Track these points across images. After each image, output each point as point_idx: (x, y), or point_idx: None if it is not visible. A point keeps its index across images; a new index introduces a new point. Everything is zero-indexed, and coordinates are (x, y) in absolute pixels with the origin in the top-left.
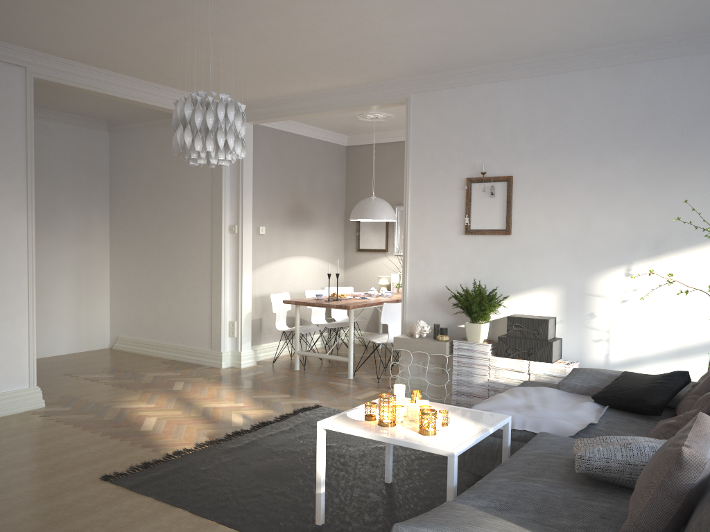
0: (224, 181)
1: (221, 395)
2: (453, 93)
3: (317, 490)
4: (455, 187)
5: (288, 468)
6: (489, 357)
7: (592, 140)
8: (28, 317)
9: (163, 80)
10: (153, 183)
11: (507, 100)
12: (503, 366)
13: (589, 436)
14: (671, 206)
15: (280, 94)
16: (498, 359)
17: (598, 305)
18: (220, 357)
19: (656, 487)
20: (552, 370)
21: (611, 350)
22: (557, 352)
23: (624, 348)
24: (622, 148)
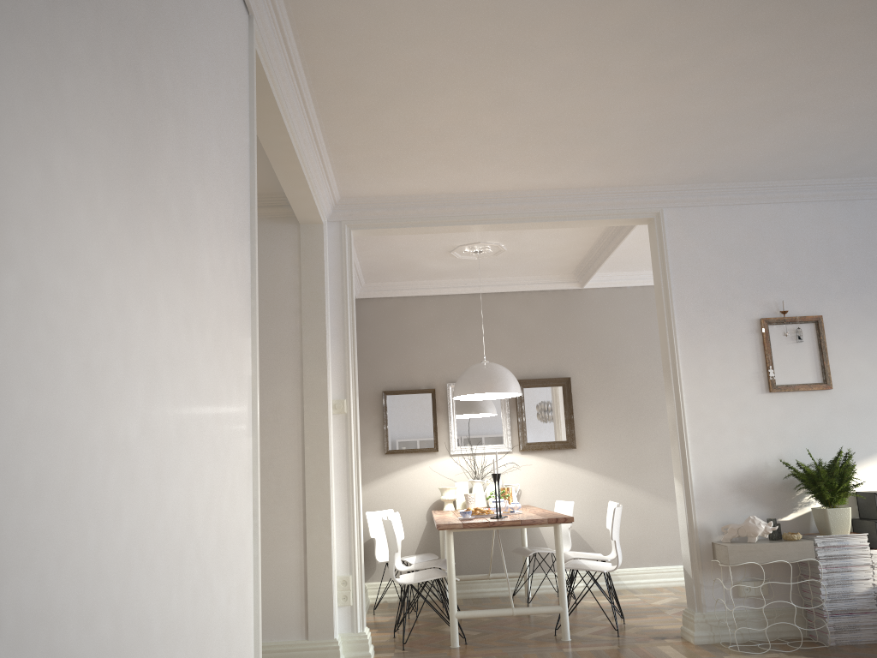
0: (328, 323)
1: None
2: (724, 212)
3: None
4: (745, 330)
5: None
6: (870, 552)
7: None
8: (253, 589)
9: (350, 123)
10: None
11: (798, 225)
12: None
13: None
14: None
15: (454, 189)
16: None
17: None
18: (335, 648)
19: None
20: None
21: None
22: None
23: None
24: None
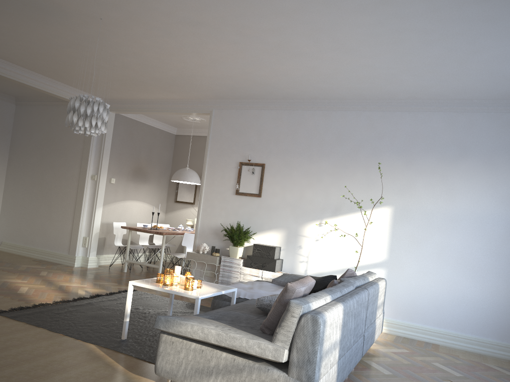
0: (92, 146)
1: (72, 280)
2: (237, 112)
3: (124, 319)
4: (233, 166)
5: (110, 316)
6: (240, 267)
7: (308, 149)
8: None
9: (60, 79)
10: (43, 141)
11: (266, 120)
12: (248, 273)
13: None
14: (344, 189)
15: (134, 98)
16: (246, 268)
17: (303, 241)
18: (74, 259)
19: (277, 301)
20: (274, 276)
21: (308, 268)
22: (279, 267)
23: (315, 266)
24: (323, 155)
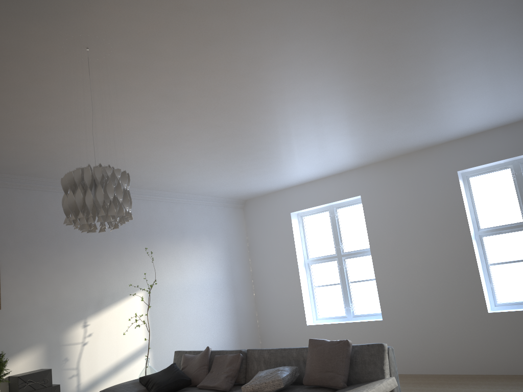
0: None
1: None
2: None
3: None
4: None
5: None
6: None
7: (56, 238)
8: None
9: None
10: None
11: None
12: None
13: None
14: (103, 279)
15: None
16: None
17: (69, 351)
18: None
19: (345, 357)
20: None
21: (80, 381)
22: None
23: (88, 376)
24: (75, 244)
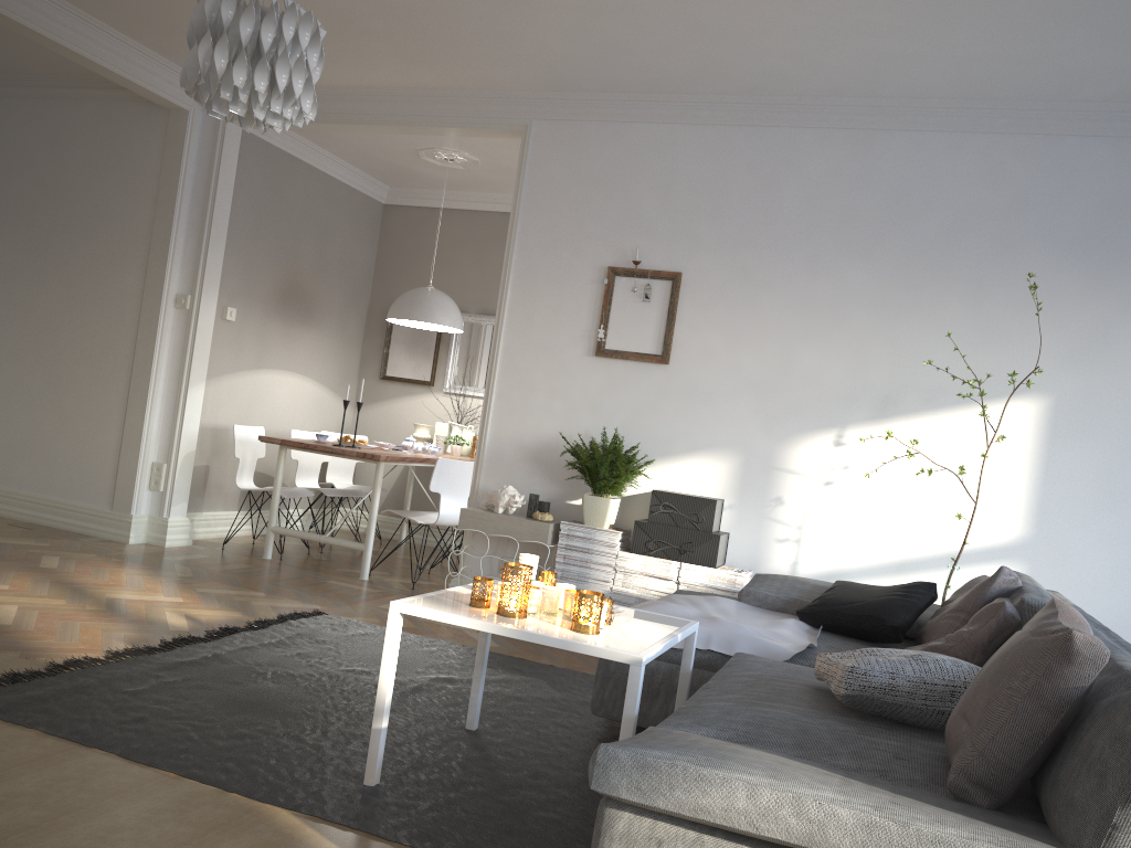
0: (179, 216)
1: (137, 583)
2: (603, 130)
3: (374, 724)
4: (589, 279)
5: (292, 699)
6: (617, 553)
7: (808, 236)
8: None
9: (101, 6)
10: (34, 199)
11: (687, 154)
12: (638, 569)
13: (810, 662)
14: (911, 347)
15: None
16: (632, 557)
17: (789, 487)
18: (128, 523)
19: (1023, 694)
20: (714, 580)
21: (802, 557)
22: (722, 554)
23: (821, 554)
24: (851, 253)
